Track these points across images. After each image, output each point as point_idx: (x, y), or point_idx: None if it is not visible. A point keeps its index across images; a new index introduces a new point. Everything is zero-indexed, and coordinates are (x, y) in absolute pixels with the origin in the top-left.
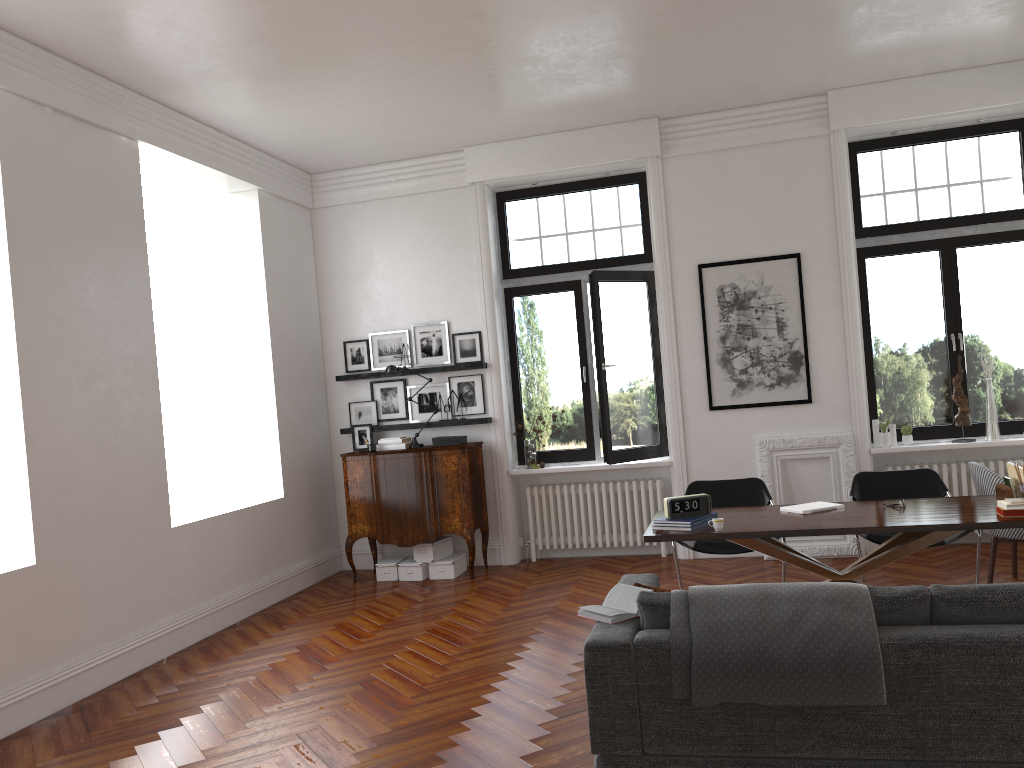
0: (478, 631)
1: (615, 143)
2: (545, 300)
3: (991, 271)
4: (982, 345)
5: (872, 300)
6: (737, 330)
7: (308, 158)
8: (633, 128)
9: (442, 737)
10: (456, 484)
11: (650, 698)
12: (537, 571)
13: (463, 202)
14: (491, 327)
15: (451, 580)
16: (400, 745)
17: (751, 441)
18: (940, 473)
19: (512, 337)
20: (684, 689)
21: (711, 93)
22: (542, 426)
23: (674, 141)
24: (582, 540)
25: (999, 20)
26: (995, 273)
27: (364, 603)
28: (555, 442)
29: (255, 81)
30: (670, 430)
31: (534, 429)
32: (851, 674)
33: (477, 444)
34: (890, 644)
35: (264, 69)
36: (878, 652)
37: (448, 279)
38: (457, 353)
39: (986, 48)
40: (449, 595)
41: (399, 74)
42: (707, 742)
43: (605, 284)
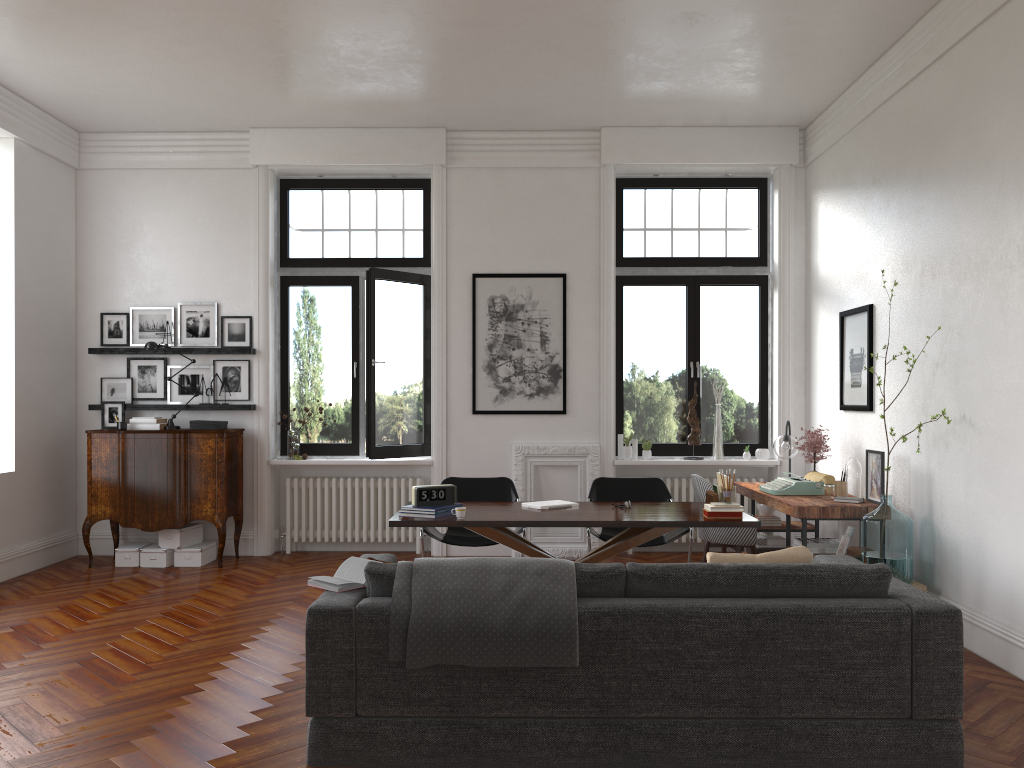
0: (217, 615)
1: (403, 147)
2: (322, 292)
3: (727, 309)
4: (715, 374)
5: (626, 324)
6: (504, 340)
7: (77, 114)
8: (421, 135)
9: (159, 710)
10: (211, 469)
11: (367, 661)
12: (290, 562)
13: (245, 184)
14: (263, 313)
15: (197, 568)
16: (112, 718)
17: (509, 446)
18: (672, 487)
19: (285, 326)
20: (400, 652)
21: (496, 112)
22: (308, 418)
23: (459, 153)
24: (339, 534)
25: (744, 87)
26: (730, 311)
27: (97, 587)
28: (320, 435)
29: (18, 19)
30: (434, 430)
31: (300, 420)
32: (550, 638)
33: (238, 430)
34: (586, 612)
35: (29, 8)
36: (575, 619)
37: (222, 260)
38: (225, 336)
39: (734, 110)
40: (192, 581)
41: (182, 40)
42: (418, 703)
43: (382, 282)
